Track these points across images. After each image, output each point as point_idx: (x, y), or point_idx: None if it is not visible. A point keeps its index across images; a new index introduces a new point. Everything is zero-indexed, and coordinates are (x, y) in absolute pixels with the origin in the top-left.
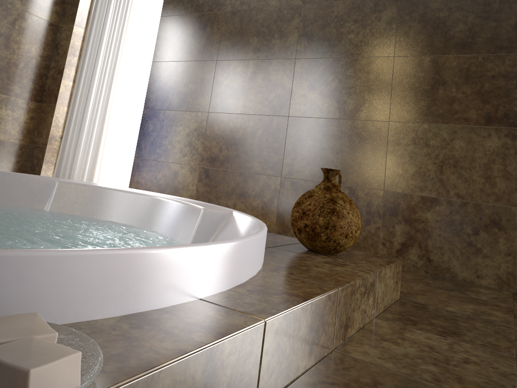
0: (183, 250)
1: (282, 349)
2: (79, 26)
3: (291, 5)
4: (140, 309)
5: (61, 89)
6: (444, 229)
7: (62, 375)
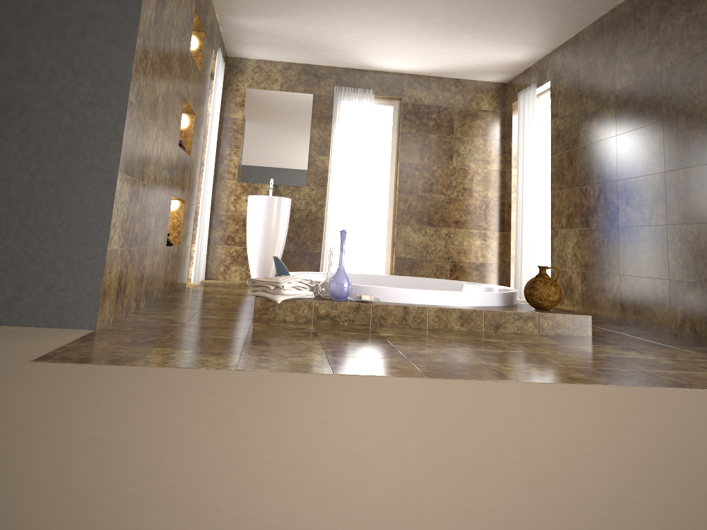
0: (414, 290)
1: (440, 317)
2: (516, 168)
3: (610, 137)
4: (402, 302)
5: (512, 219)
6: (700, 306)
7: (366, 297)
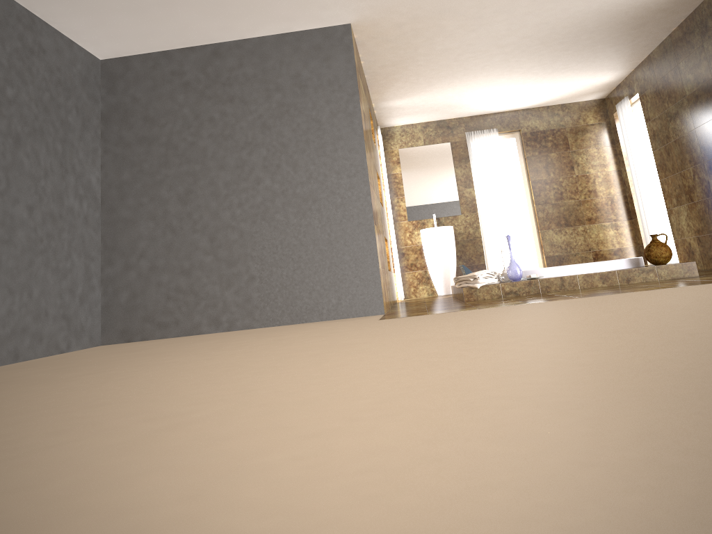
0: (565, 266)
1: (587, 280)
2: (629, 166)
3: (691, 130)
4: (558, 276)
5: (636, 208)
6: None
7: (534, 275)
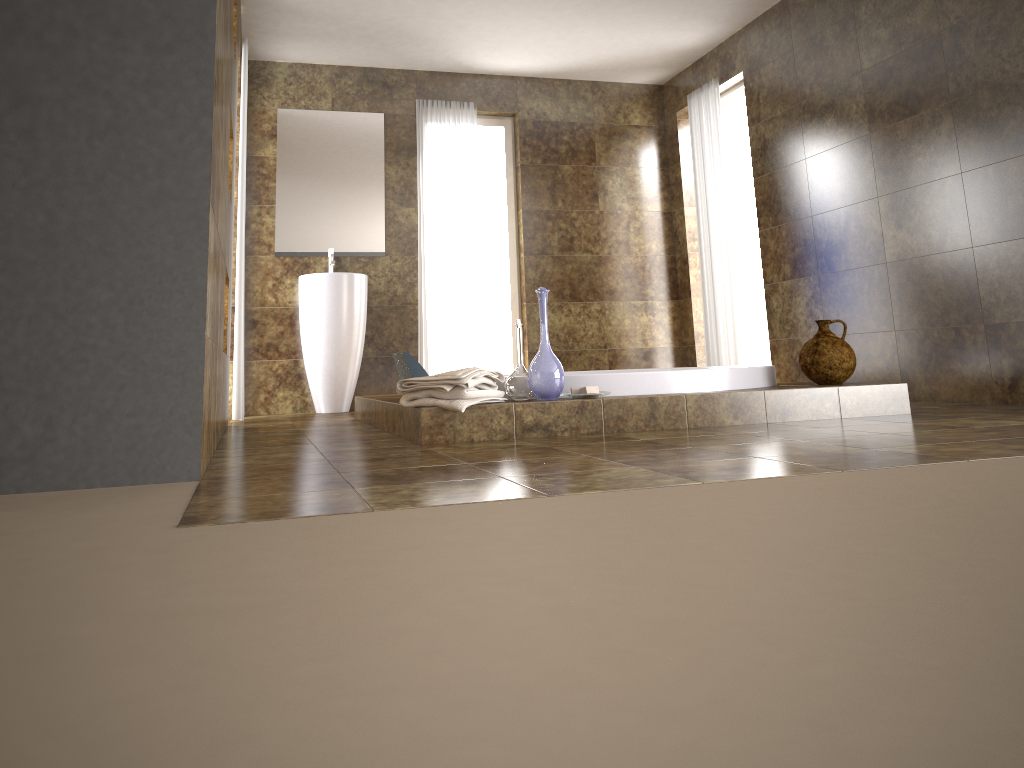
0: (654, 373)
1: (704, 409)
2: (689, 206)
3: (860, 137)
4: (638, 394)
5: (691, 280)
6: None
7: (593, 389)
